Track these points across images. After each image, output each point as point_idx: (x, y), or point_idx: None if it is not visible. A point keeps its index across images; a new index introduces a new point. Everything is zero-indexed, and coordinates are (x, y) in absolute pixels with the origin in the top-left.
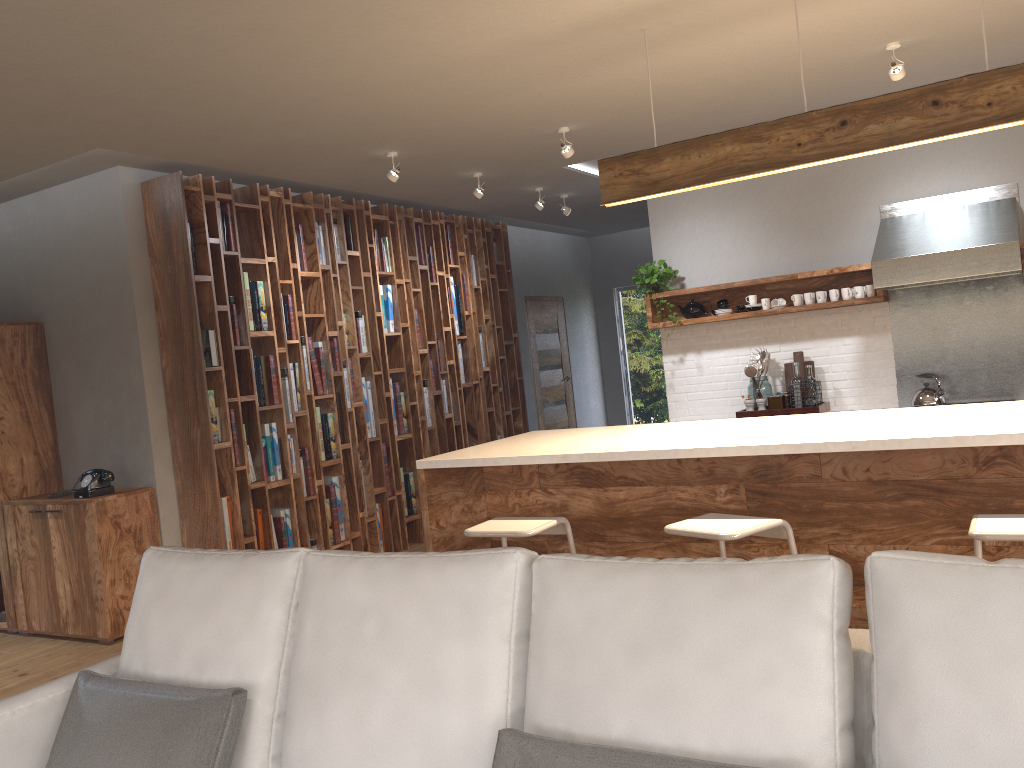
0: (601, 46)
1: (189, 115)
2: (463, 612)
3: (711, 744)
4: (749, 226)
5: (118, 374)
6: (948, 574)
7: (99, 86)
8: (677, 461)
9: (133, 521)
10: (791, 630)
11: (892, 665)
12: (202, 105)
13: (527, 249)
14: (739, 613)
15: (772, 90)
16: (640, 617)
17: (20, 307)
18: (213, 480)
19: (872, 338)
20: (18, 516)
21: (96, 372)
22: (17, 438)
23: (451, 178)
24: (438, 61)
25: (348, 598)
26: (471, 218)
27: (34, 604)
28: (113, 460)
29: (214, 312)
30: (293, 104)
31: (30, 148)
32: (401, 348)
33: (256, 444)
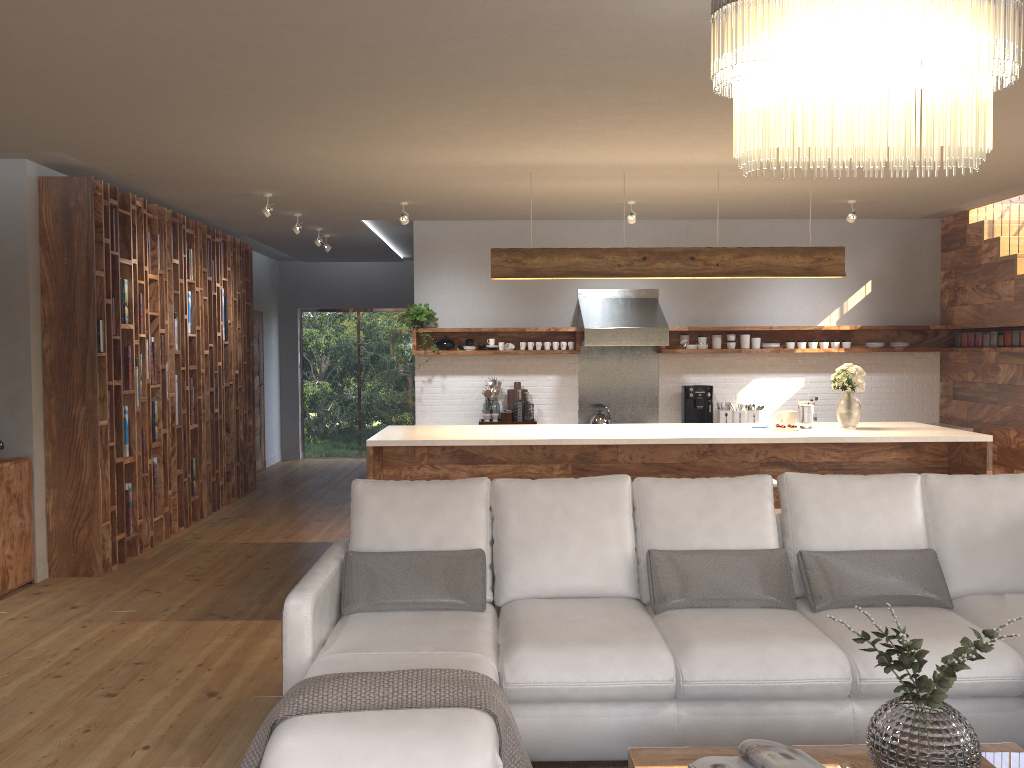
0: (498, 174)
1: (183, 151)
2: (609, 503)
3: (737, 546)
4: (490, 288)
5: None
6: (814, 478)
7: (164, 128)
8: (530, 448)
9: (18, 487)
10: (761, 501)
11: (798, 511)
12: (207, 149)
13: None
14: (740, 496)
15: (546, 207)
16: (699, 500)
17: None
18: (95, 453)
19: (566, 377)
20: None
21: None
22: None
23: (273, 213)
24: (401, 162)
25: (538, 500)
26: (234, 238)
27: None
28: None
29: (103, 304)
30: (268, 160)
31: (5, 142)
32: (195, 348)
33: (117, 424)
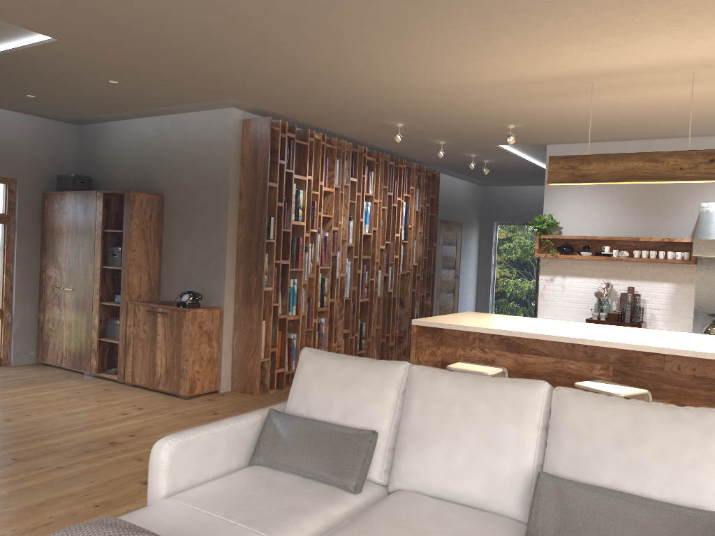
0: (562, 87)
1: (299, 89)
2: (513, 409)
3: (659, 494)
4: (611, 202)
5: (210, 235)
6: None
7: (262, 69)
8: (571, 345)
9: (209, 326)
10: (708, 444)
11: None
12: (311, 86)
13: (446, 189)
14: (679, 432)
15: (650, 123)
16: (621, 426)
17: (150, 183)
18: (260, 309)
19: (681, 286)
20: (137, 312)
21: (195, 231)
22: (140, 264)
23: (424, 142)
24: (462, 82)
25: (442, 392)
26: (421, 165)
27: (138, 367)
28: (197, 287)
29: (275, 206)
30: (363, 92)
31: (195, 93)
32: (370, 243)
33: (285, 291)
